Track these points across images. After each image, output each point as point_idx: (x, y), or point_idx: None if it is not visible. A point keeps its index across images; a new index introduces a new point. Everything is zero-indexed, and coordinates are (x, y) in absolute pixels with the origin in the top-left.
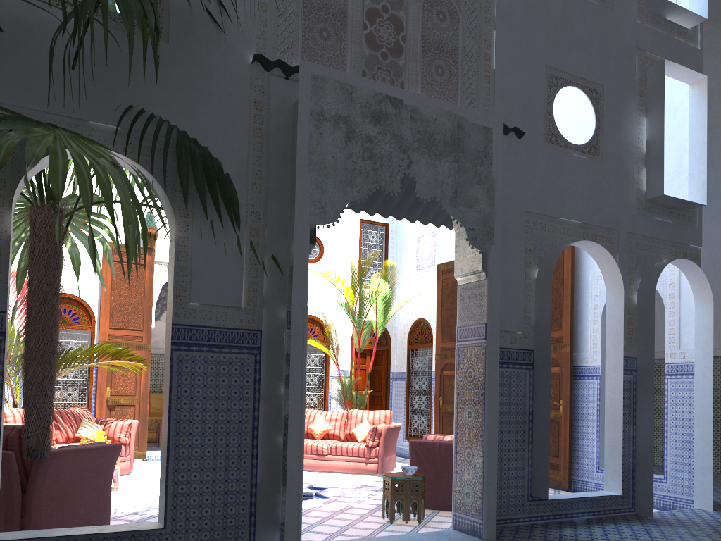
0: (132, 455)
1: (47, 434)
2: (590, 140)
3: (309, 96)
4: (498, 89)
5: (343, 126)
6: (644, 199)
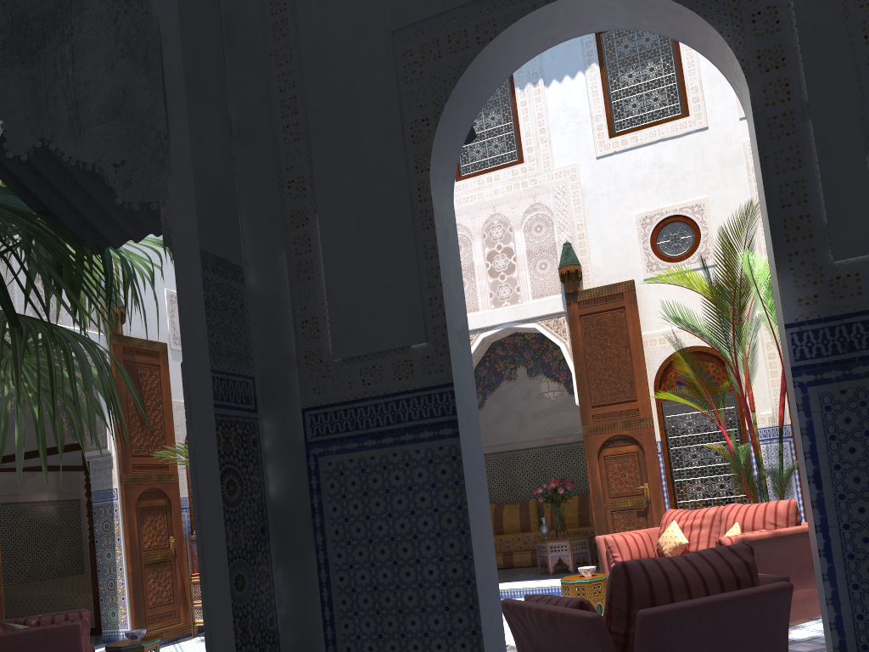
0: None
1: None
2: None
3: None
4: None
5: None
6: None
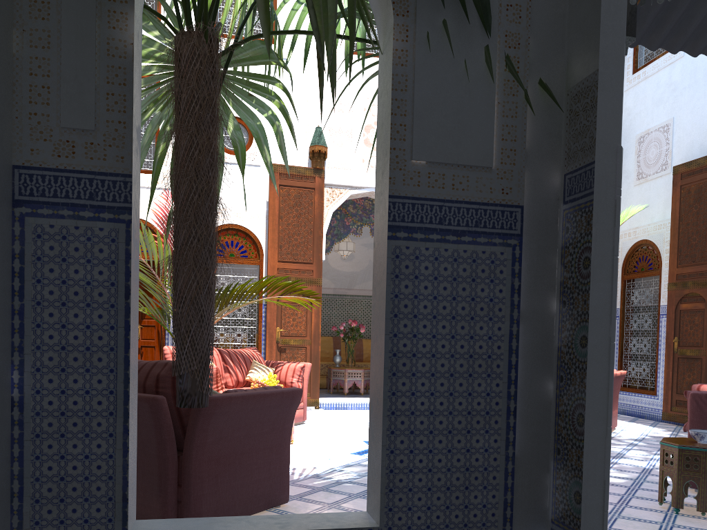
0: (305, 402)
1: (205, 373)
2: None
3: None
4: None
5: None
6: None
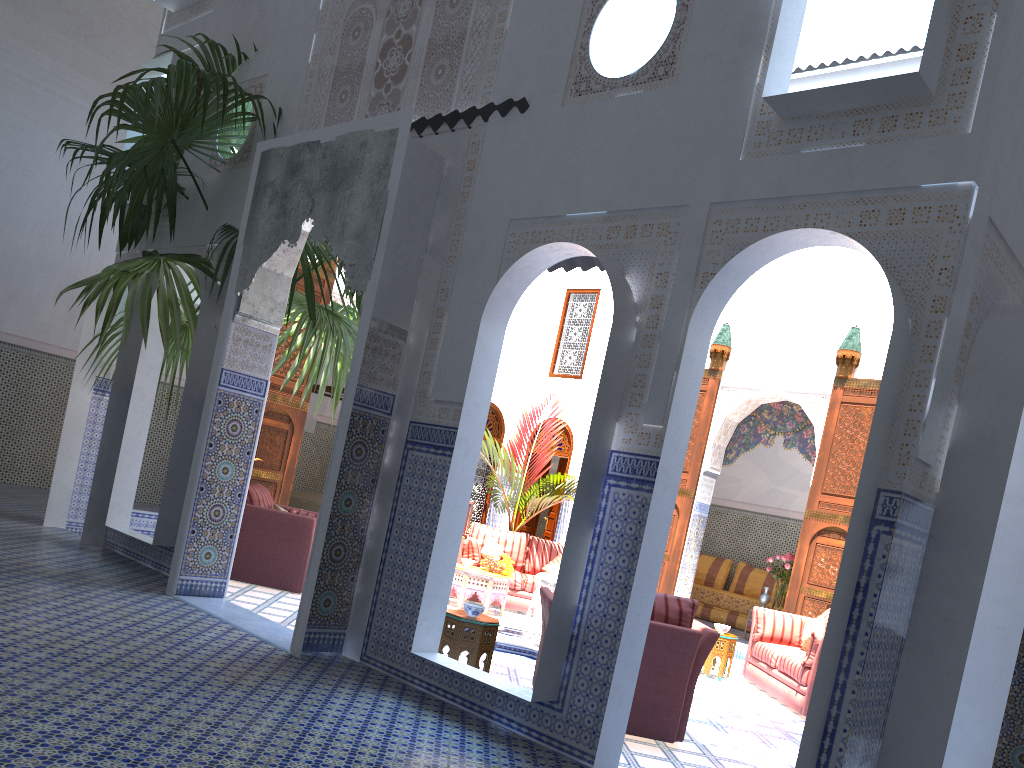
0: None
1: None
2: (657, 55)
3: (256, 174)
4: (506, 54)
5: (270, 191)
6: (778, 119)
